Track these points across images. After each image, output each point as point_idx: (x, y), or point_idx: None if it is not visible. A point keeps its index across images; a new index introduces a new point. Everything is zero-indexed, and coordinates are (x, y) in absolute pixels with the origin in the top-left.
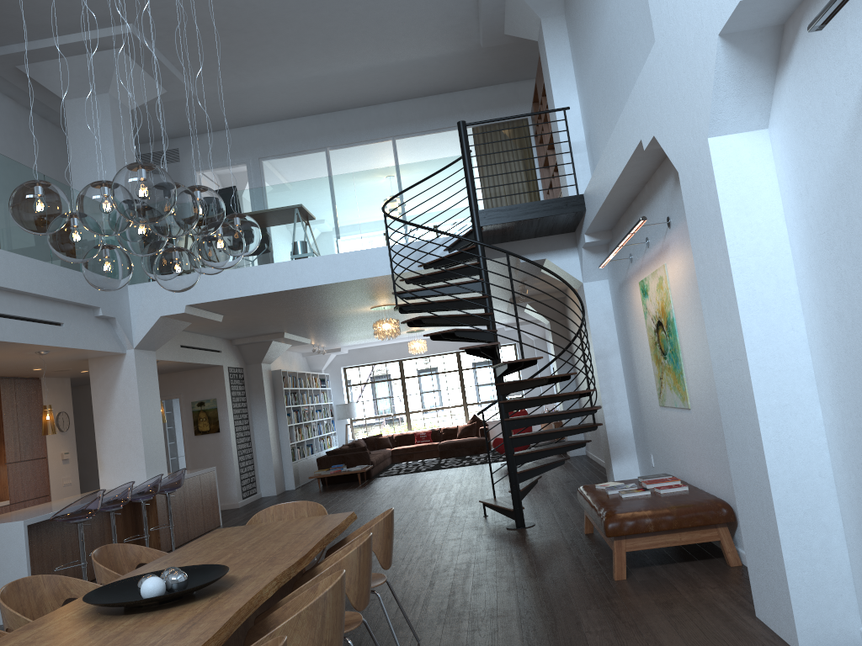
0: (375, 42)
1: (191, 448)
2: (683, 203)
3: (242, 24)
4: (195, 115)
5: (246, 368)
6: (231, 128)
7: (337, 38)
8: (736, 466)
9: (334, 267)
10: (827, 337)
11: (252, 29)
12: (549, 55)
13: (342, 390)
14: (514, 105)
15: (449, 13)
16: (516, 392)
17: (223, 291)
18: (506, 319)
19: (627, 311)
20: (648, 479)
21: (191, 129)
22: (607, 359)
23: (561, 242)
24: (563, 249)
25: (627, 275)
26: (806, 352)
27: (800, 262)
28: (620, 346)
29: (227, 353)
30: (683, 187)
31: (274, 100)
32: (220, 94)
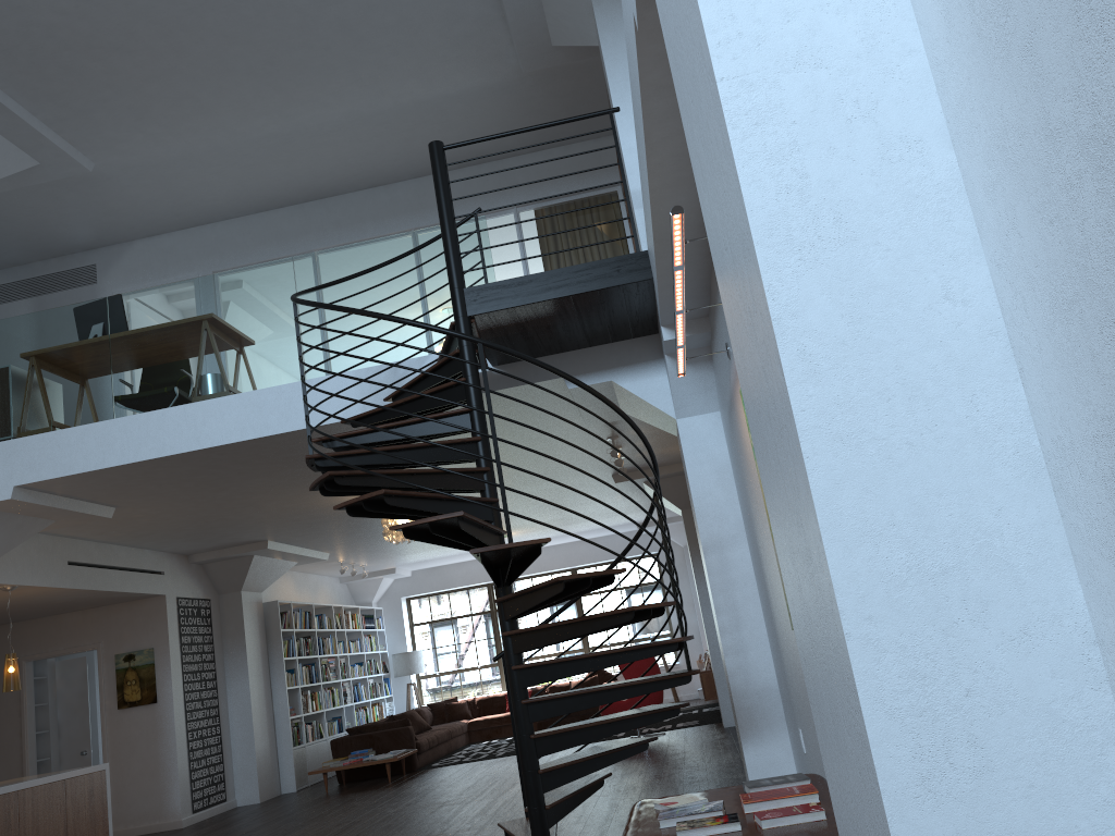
0: (349, 68)
1: (112, 730)
2: (668, 56)
3: (119, 37)
4: (108, 208)
5: (217, 600)
6: (174, 230)
7: (285, 60)
8: (838, 794)
9: (257, 412)
10: (1069, 275)
11: (138, 45)
12: (607, 54)
13: (403, 632)
14: (596, 173)
15: (453, 8)
16: (659, 626)
17: (75, 460)
18: (632, 514)
19: (741, 457)
20: (760, 787)
21: (111, 234)
22: (725, 552)
23: (636, 352)
24: (640, 363)
25: (731, 388)
26: (1004, 375)
27: (951, 49)
28: (745, 526)
29: (178, 576)
30: (661, 10)
31: (224, 179)
32: (132, 170)
